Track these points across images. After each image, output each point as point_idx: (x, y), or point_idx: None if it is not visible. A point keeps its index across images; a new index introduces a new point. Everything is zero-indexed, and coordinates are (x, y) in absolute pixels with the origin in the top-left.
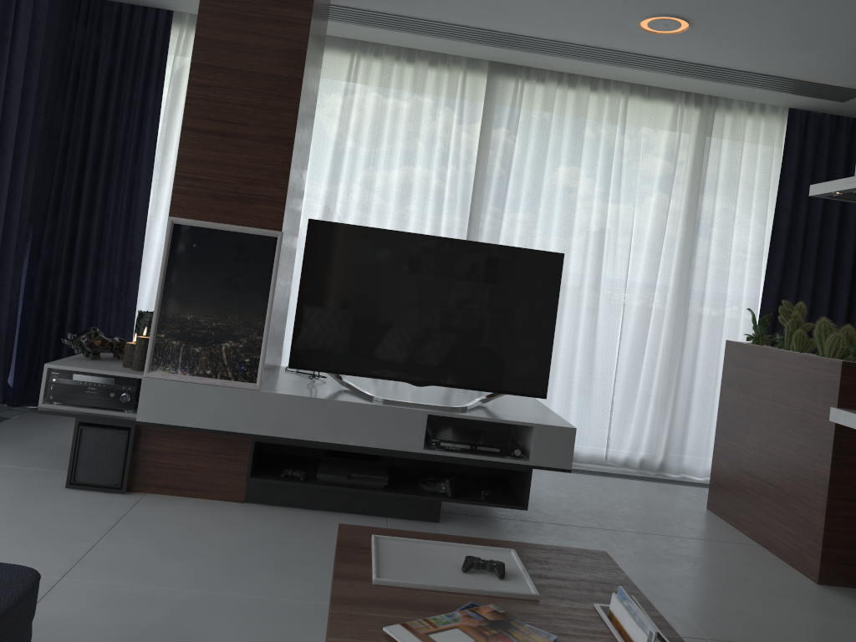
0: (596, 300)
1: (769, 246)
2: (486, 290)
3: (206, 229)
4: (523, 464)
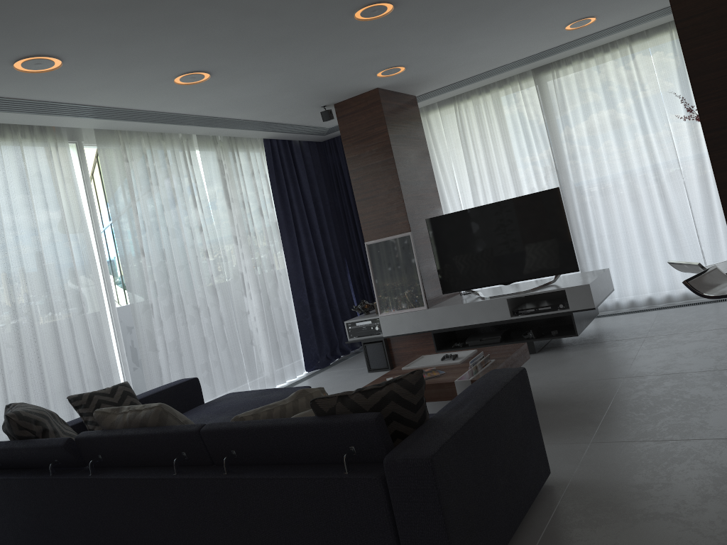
0: (659, 188)
1: None
2: (523, 223)
3: (380, 242)
4: (566, 311)
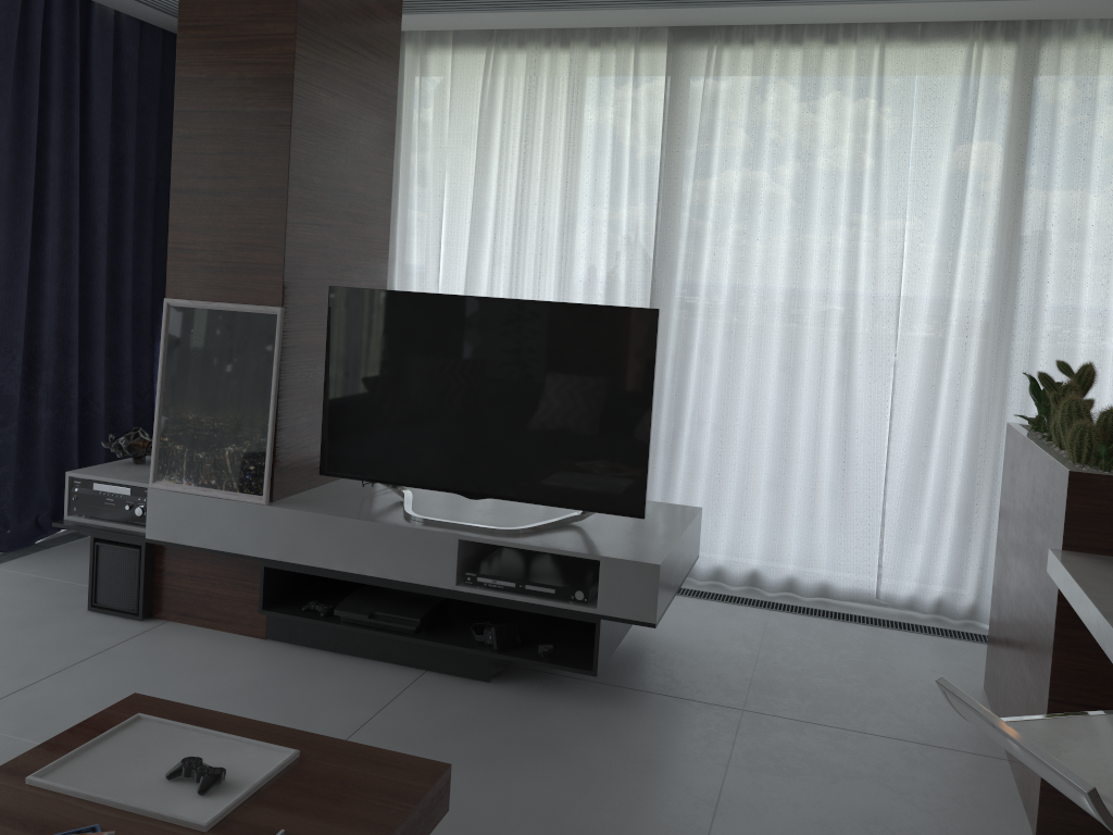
0: (846, 361)
1: None
2: (552, 367)
3: (202, 310)
4: (587, 612)
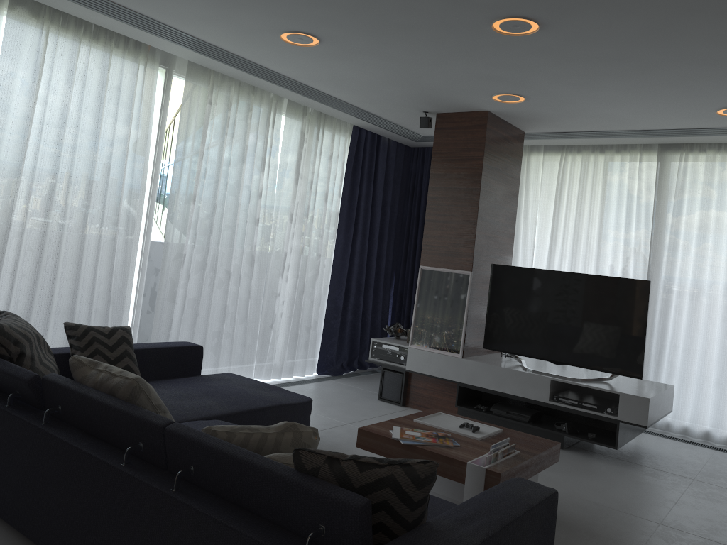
0: None
1: None
2: (596, 305)
3: (436, 271)
4: (613, 418)
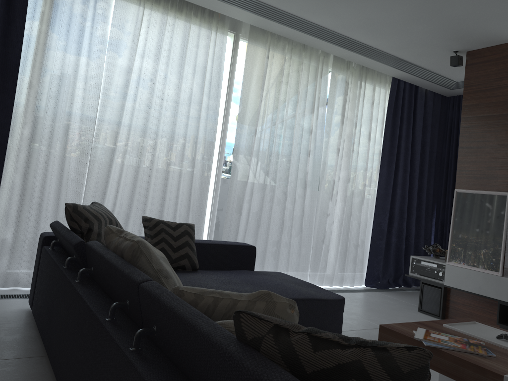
0: None
1: None
2: None
3: (471, 193)
4: None
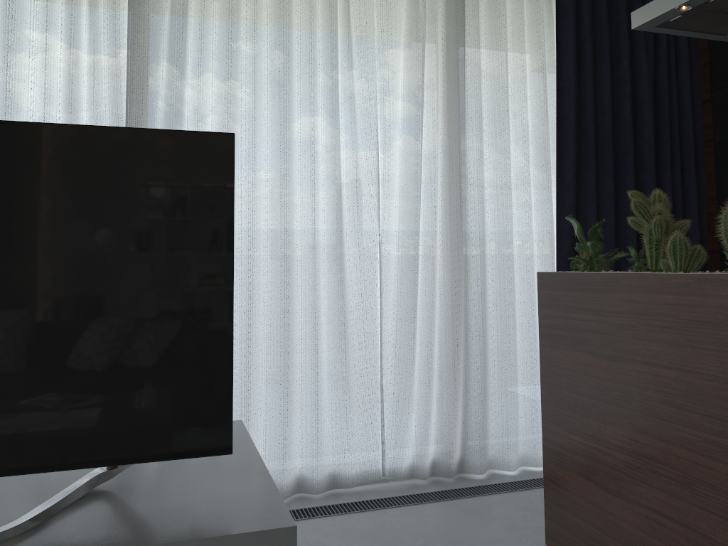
0: (339, 243)
1: (556, 141)
2: (58, 232)
3: None
4: None
